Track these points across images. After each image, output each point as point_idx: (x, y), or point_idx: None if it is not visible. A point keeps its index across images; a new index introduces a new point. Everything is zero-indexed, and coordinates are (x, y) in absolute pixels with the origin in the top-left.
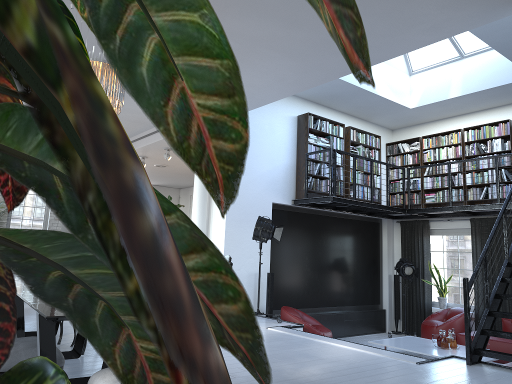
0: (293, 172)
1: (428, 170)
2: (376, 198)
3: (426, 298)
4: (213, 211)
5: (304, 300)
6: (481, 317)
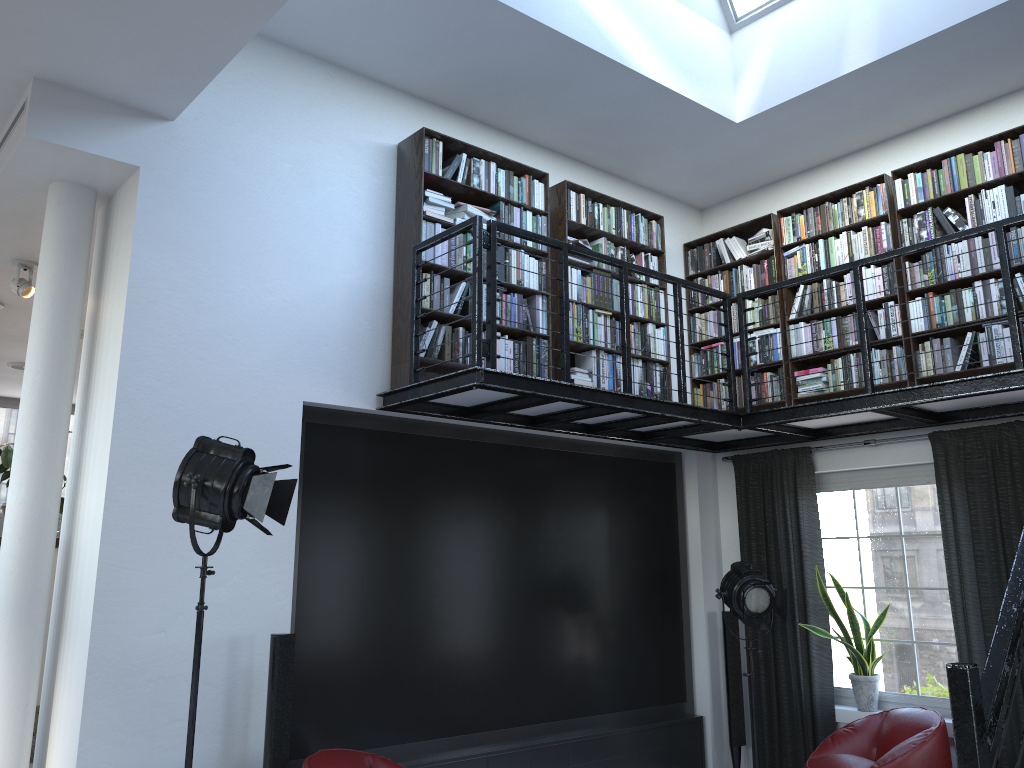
0: (384, 309)
1: (801, 302)
2: (656, 391)
3: (816, 679)
4: (89, 436)
5: (429, 714)
6: None
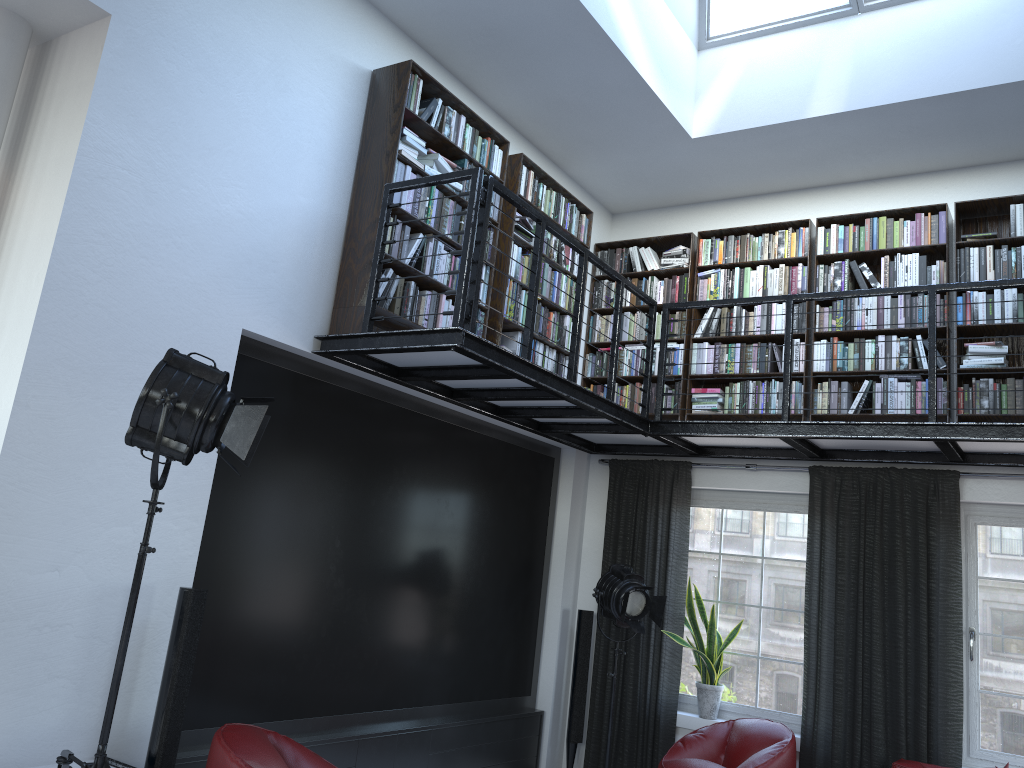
0: (334, 245)
1: (708, 323)
2: None
3: (665, 684)
4: None
5: (309, 690)
6: (822, 752)
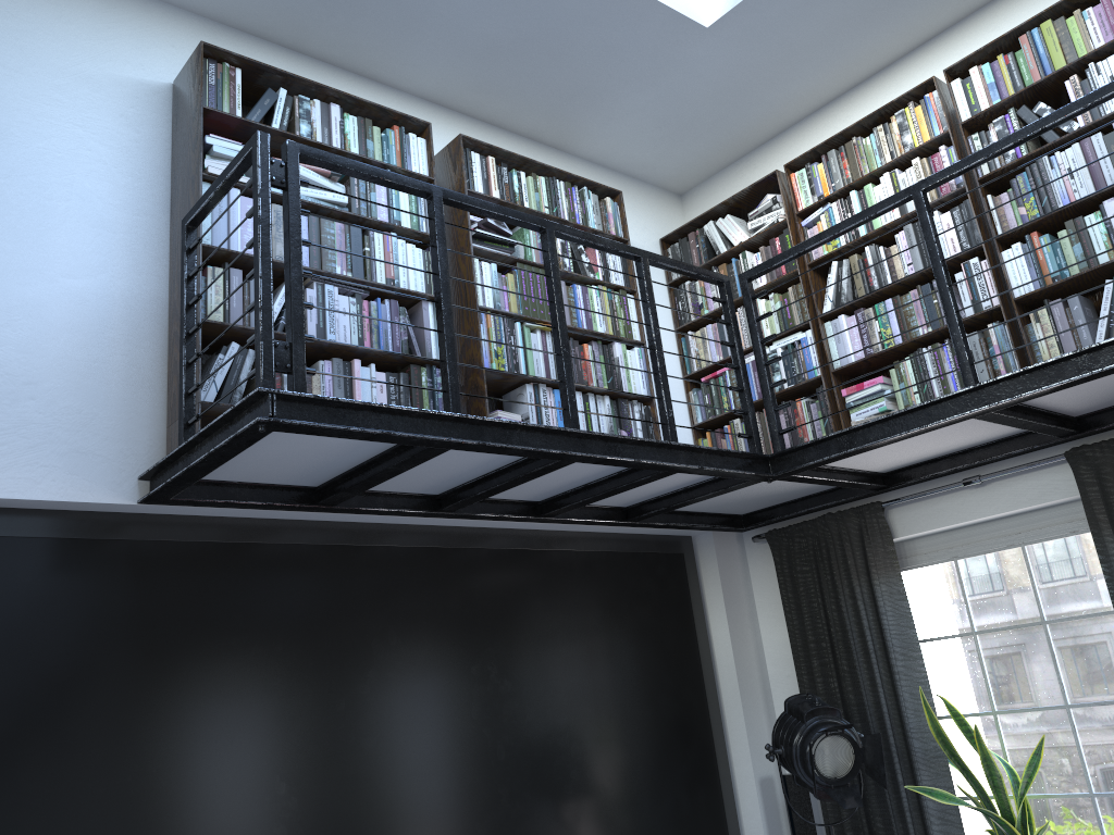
0: (152, 336)
1: (837, 287)
2: None
3: None
4: None
5: None
6: None
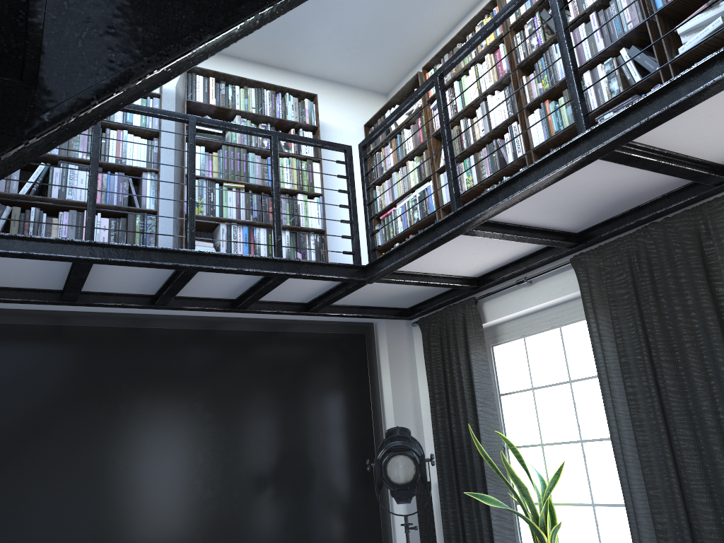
0: None
1: None
2: (310, 260)
3: None
4: None
5: None
6: None
